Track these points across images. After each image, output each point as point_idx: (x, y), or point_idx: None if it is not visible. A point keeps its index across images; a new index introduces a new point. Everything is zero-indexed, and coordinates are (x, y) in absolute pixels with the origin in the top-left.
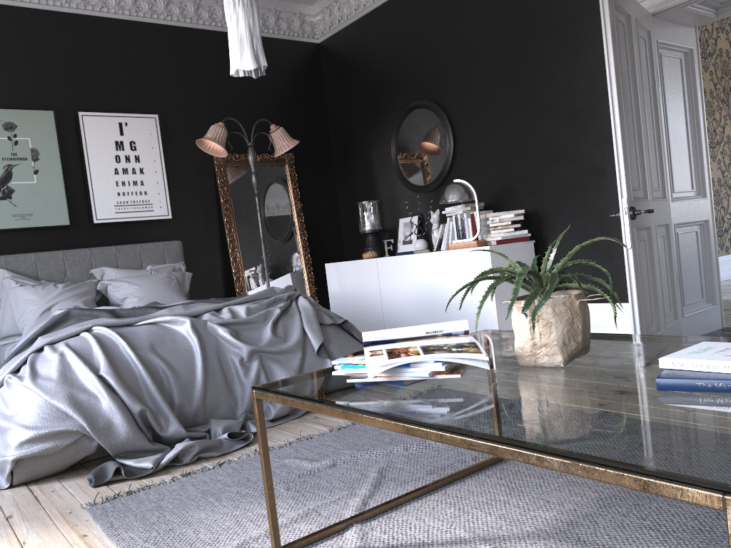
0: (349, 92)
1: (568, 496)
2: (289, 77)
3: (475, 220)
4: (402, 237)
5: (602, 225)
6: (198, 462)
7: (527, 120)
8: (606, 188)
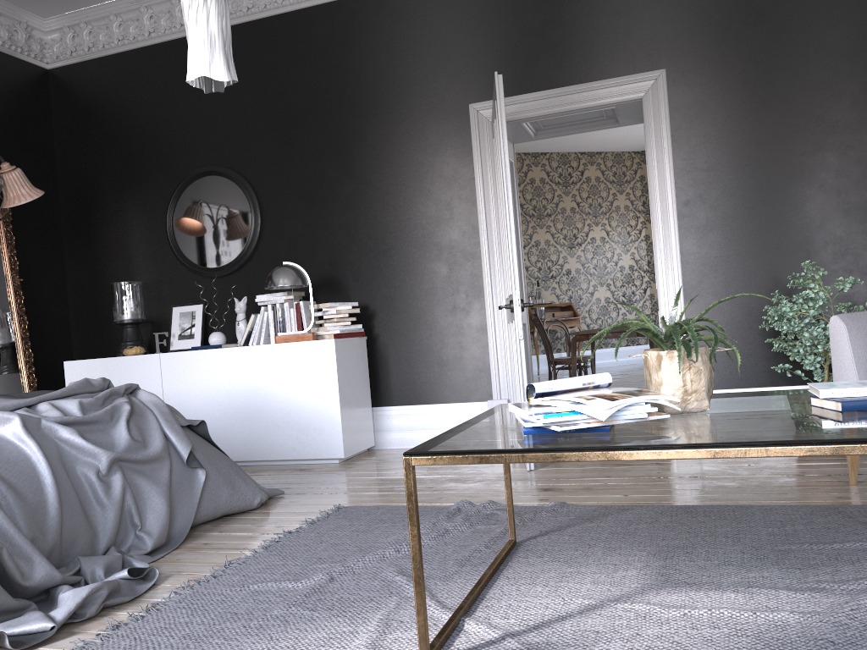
0: (98, 140)
1: (624, 557)
2: (7, 104)
3: (302, 311)
4: (178, 330)
5: (442, 322)
6: (105, 613)
7: (358, 206)
8: (447, 284)
